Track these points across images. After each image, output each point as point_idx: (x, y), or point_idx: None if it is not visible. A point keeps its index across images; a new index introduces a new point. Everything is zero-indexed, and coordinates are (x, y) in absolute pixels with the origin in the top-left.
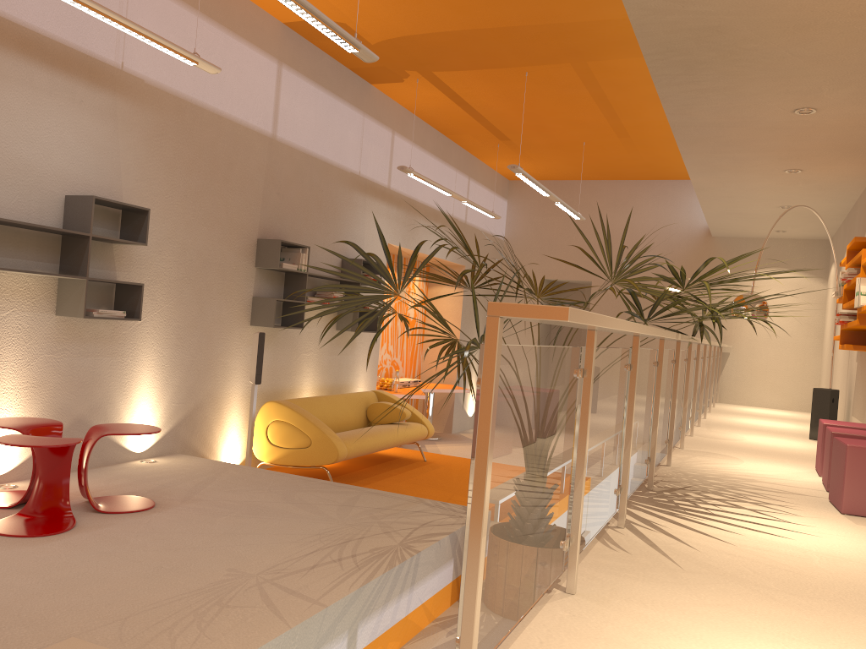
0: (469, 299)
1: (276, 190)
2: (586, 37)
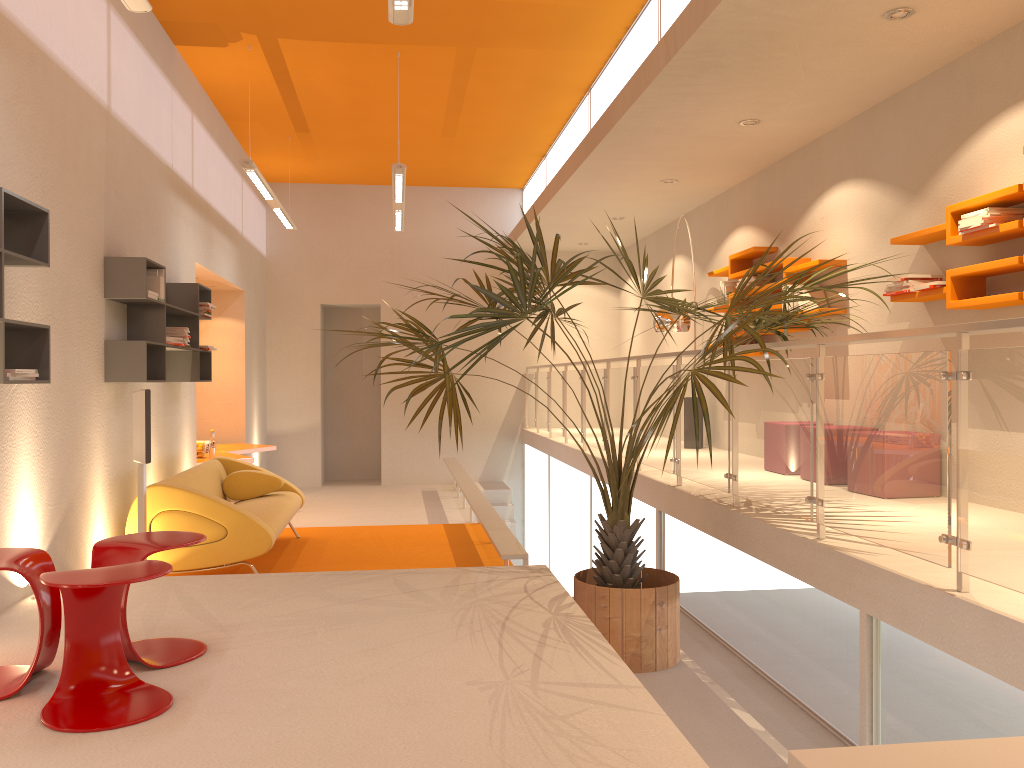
0: (249, 333)
1: (114, 187)
2: (499, 20)
